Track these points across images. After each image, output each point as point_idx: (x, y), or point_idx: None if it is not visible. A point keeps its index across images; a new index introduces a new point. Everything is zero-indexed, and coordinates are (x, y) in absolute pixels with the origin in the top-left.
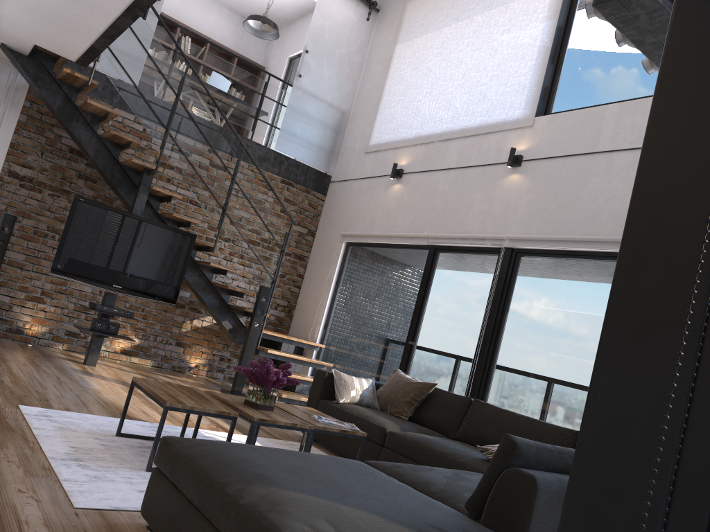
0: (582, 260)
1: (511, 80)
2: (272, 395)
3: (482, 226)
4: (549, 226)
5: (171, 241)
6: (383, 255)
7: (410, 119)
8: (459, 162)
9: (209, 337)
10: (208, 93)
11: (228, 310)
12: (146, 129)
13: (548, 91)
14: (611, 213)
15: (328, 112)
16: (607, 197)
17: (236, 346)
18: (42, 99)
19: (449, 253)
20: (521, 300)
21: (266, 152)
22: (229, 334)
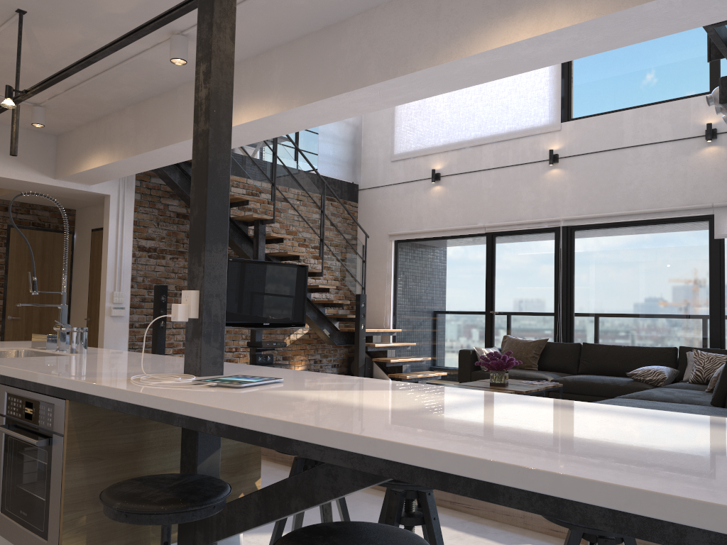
0: (628, 228)
1: (530, 93)
2: (507, 375)
3: (535, 212)
4: (597, 206)
5: (293, 275)
6: (438, 246)
7: (433, 129)
8: (497, 163)
9: (303, 346)
10: (294, 144)
11: (324, 320)
12: (259, 187)
13: (567, 101)
14: (646, 191)
15: (347, 130)
16: (640, 180)
17: (323, 348)
18: (164, 179)
19: (506, 237)
20: (584, 264)
21: (311, 177)
22: (328, 340)
